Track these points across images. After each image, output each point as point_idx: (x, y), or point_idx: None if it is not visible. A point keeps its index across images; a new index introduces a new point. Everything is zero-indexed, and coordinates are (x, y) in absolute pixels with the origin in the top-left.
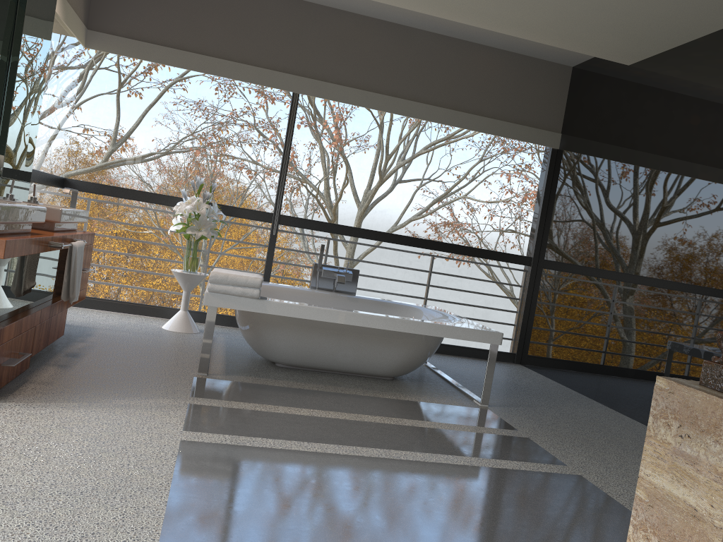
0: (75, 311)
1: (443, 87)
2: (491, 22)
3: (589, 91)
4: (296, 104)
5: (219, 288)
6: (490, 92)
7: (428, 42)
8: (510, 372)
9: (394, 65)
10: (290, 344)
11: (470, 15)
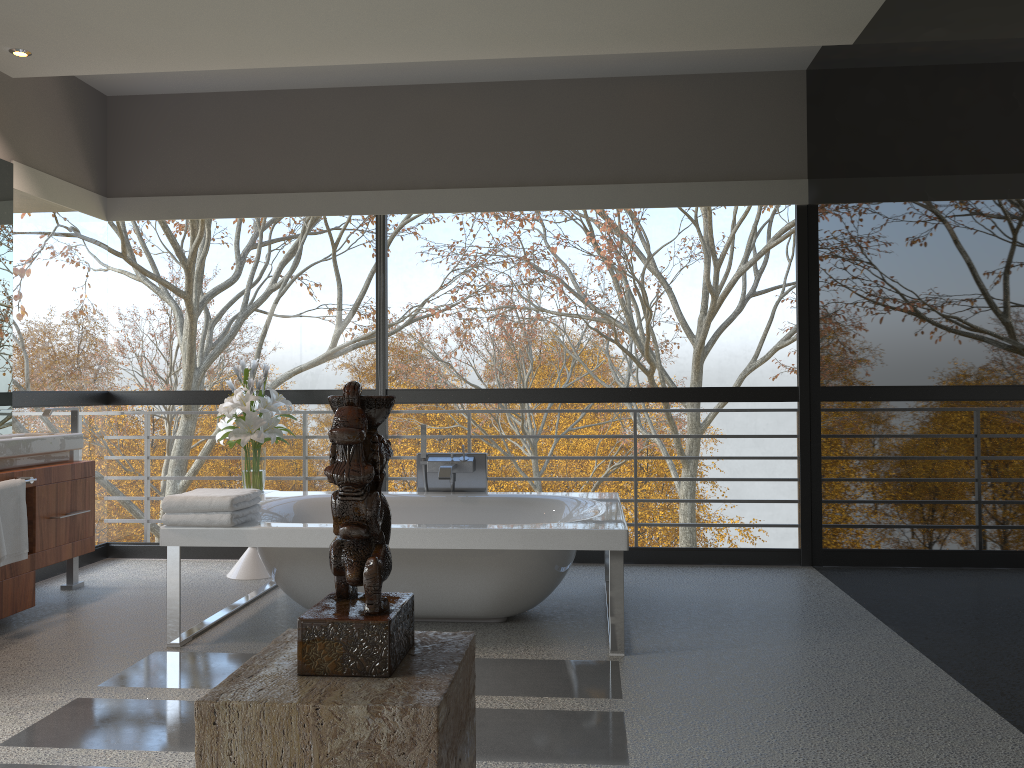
0: (131, 565)
1: (595, 155)
2: (586, 43)
3: (824, 101)
4: (382, 230)
5: (175, 520)
6: (672, 144)
7: (558, 95)
8: (768, 585)
9: (513, 142)
10: (319, 586)
11: (547, 41)
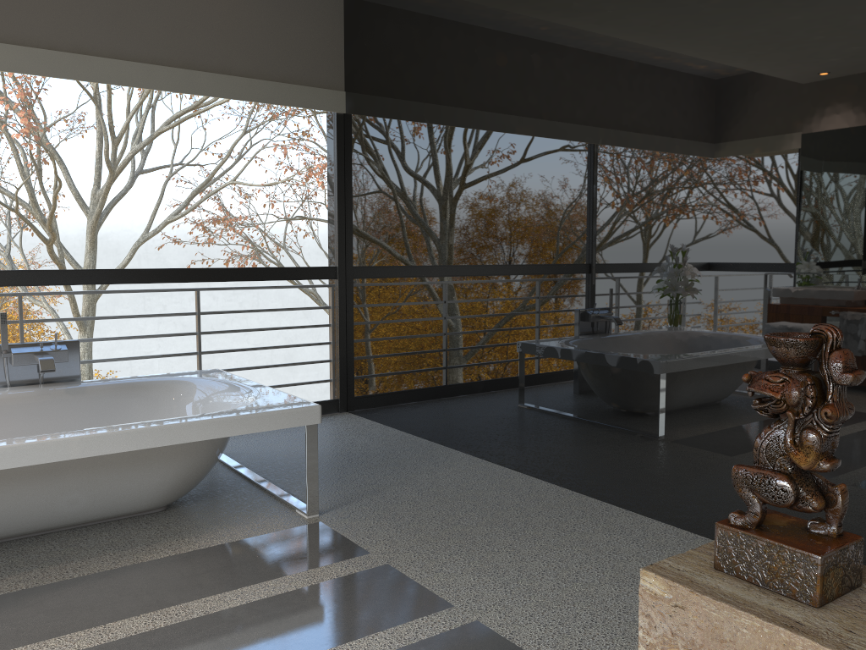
0: None
1: (162, 35)
2: None
3: (373, 29)
4: None
5: None
6: (235, 39)
7: None
8: (338, 432)
9: (72, 3)
10: None
11: None
